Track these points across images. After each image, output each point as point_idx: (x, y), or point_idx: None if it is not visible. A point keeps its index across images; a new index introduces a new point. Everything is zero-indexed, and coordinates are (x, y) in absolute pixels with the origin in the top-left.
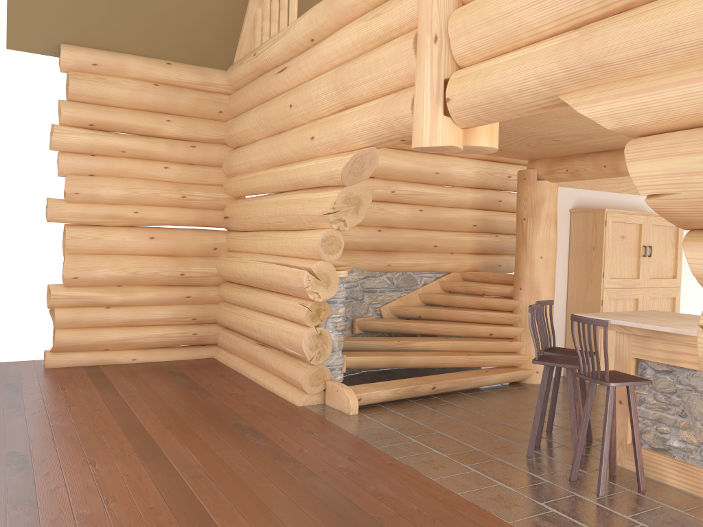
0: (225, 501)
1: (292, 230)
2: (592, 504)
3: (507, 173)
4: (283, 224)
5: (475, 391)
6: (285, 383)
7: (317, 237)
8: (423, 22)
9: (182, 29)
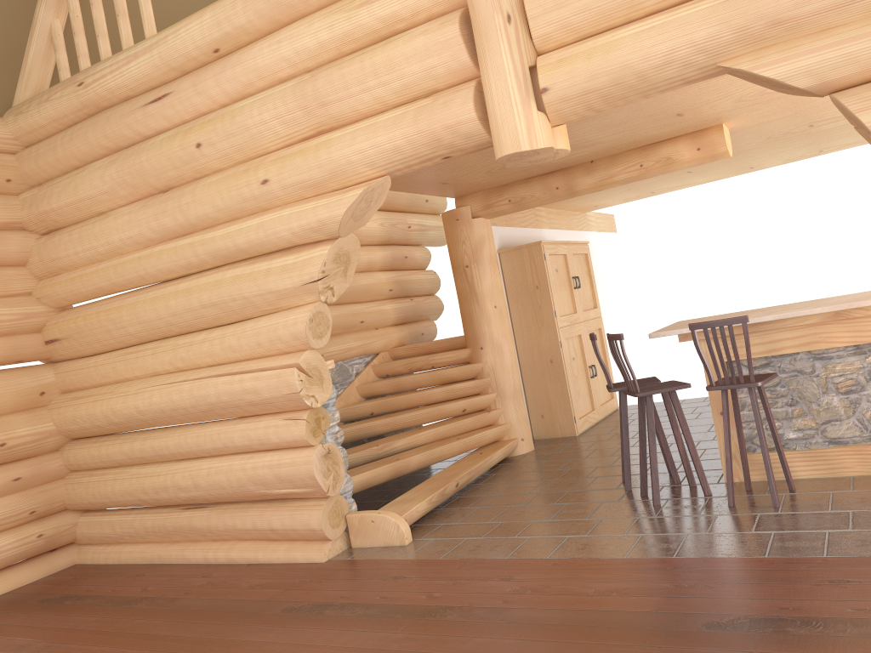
0: None
1: (220, 325)
2: (786, 514)
3: (407, 222)
4: (207, 319)
5: (484, 478)
6: (274, 542)
7: (299, 317)
8: None
9: None
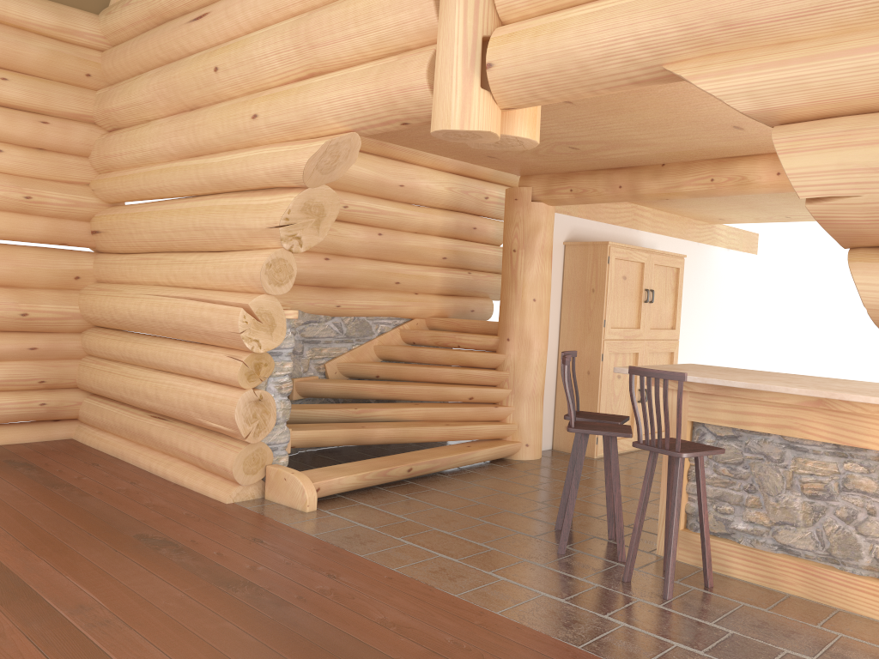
0: None
1: (211, 251)
2: (664, 610)
3: (484, 193)
4: (198, 242)
5: (457, 472)
6: (201, 471)
7: (259, 260)
8: None
9: None
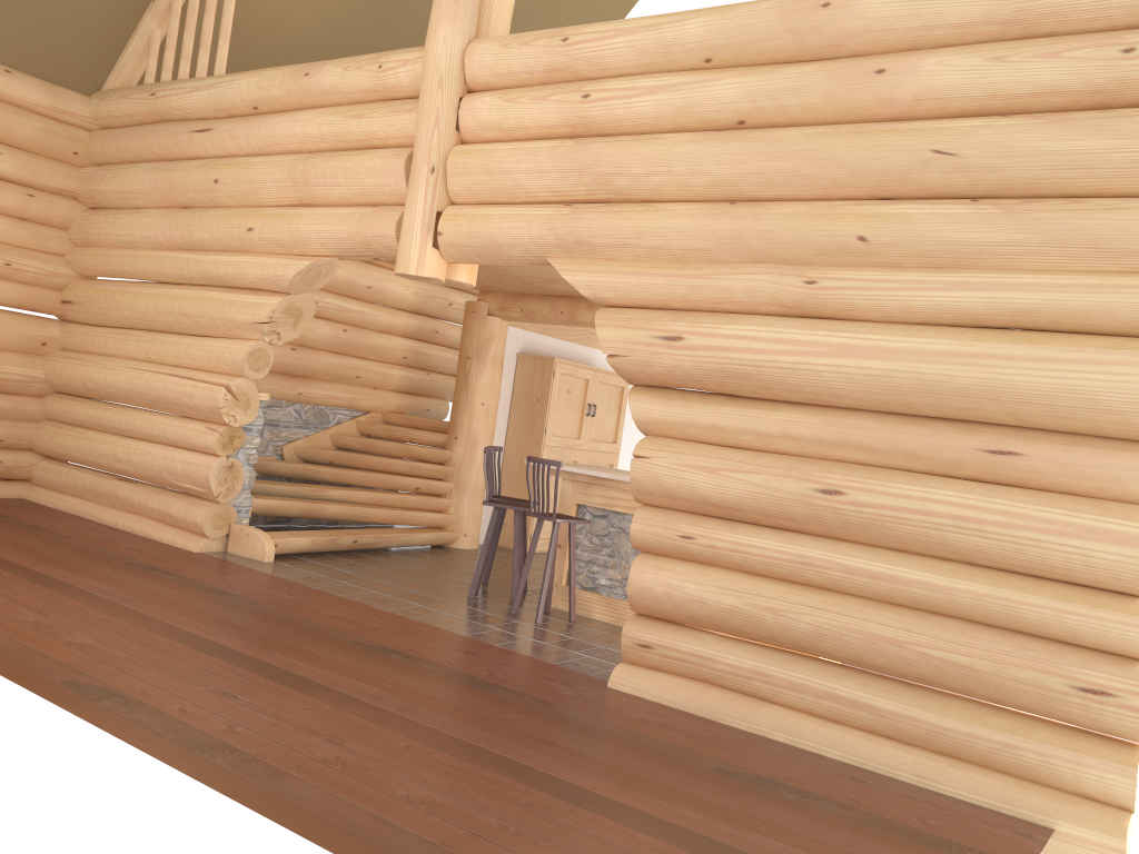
0: (179, 617)
1: (193, 334)
2: (532, 627)
3: (449, 299)
4: (182, 326)
5: (398, 551)
6: (169, 526)
7: (242, 348)
8: (421, 149)
9: (39, 29)
